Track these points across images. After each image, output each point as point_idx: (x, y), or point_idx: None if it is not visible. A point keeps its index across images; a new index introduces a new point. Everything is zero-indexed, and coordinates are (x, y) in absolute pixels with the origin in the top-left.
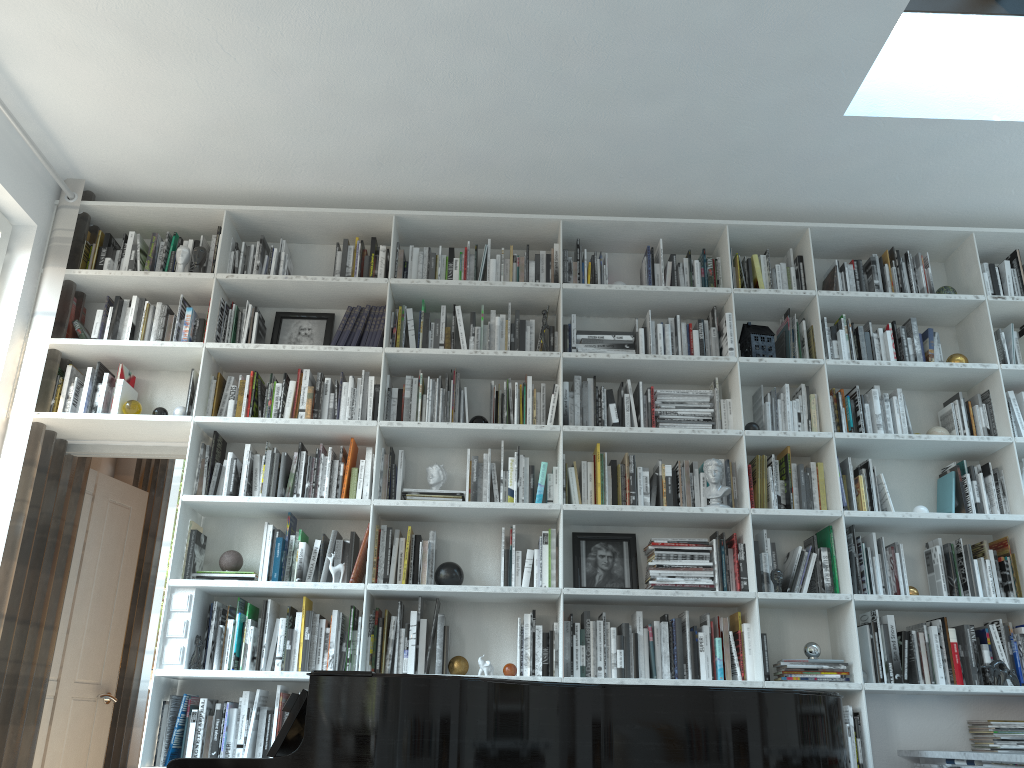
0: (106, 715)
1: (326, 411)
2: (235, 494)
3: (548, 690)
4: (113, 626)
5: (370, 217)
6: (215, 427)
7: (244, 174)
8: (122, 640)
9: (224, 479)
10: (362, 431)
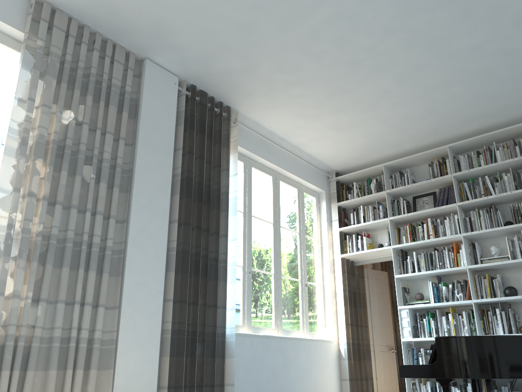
0: (393, 356)
1: (440, 233)
2: (414, 271)
3: None
4: (387, 323)
5: (438, 150)
6: (400, 248)
7: (385, 151)
8: (392, 328)
9: (408, 266)
10: (456, 238)
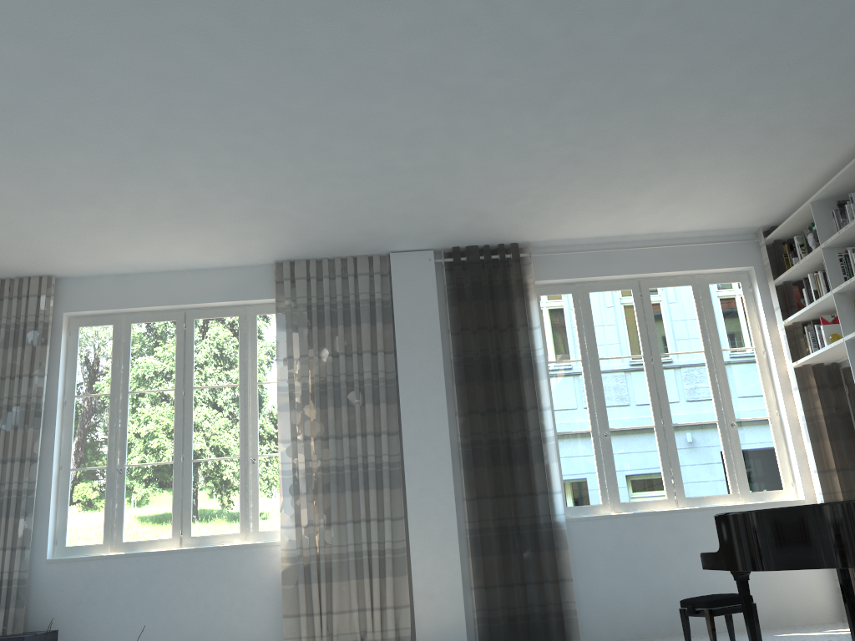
0: None
1: None
2: None
3: (817, 508)
4: None
5: None
6: None
7: (797, 182)
8: None
9: None
10: None
